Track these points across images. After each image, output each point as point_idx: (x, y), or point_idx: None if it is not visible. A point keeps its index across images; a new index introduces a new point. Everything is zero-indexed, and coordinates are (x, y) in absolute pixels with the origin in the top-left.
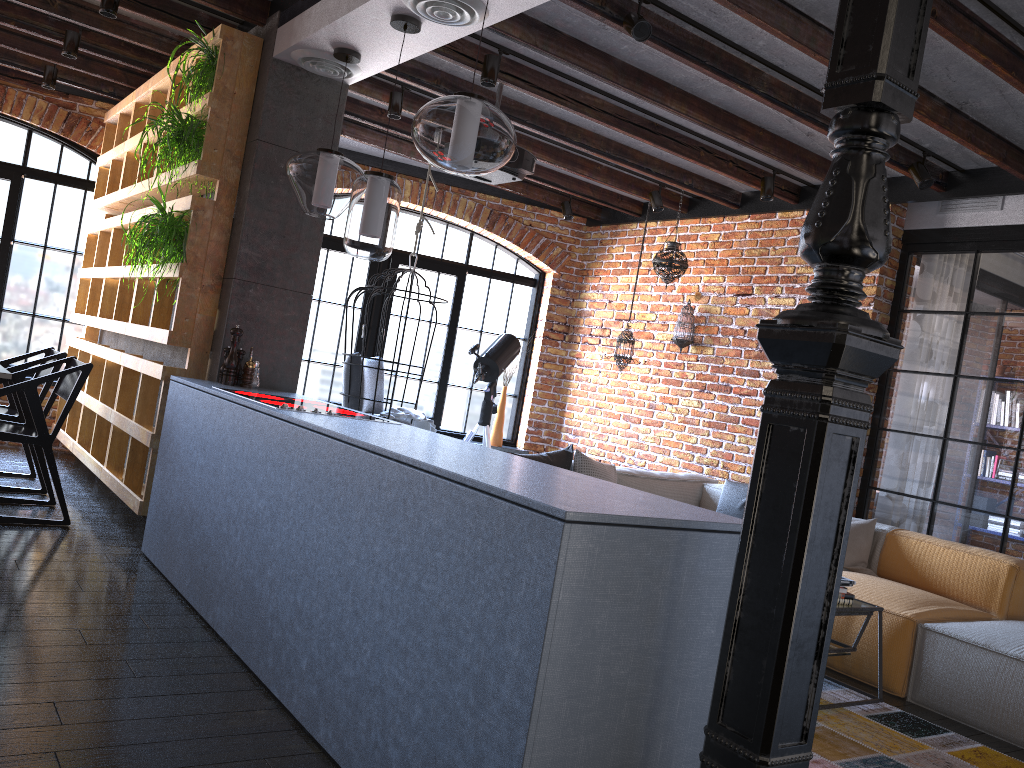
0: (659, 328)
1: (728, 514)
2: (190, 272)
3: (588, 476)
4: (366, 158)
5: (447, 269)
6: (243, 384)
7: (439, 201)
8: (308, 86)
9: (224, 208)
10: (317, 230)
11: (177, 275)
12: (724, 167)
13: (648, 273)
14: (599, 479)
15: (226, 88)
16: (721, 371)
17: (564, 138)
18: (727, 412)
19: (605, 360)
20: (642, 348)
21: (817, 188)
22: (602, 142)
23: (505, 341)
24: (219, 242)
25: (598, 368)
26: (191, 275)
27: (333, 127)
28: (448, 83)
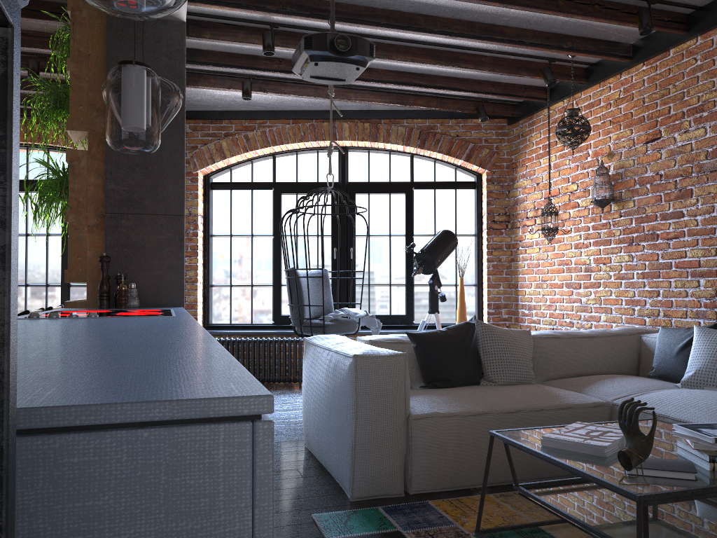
0: (582, 195)
1: (664, 363)
2: (75, 216)
3: (208, 341)
4: (308, 113)
5: (396, 189)
6: (118, 305)
7: (374, 134)
8: (146, 31)
9: (97, 155)
10: (178, 156)
11: (65, 221)
12: (590, 11)
13: (564, 149)
14: (211, 343)
15: (81, 52)
16: (645, 220)
17: (423, 30)
18: (658, 259)
19: (542, 237)
20: (570, 218)
21: (705, 8)
22: (465, 26)
23: (440, 236)
24: (97, 185)
25: (538, 245)
26: (77, 218)
27: (177, 62)
28: (294, 4)
